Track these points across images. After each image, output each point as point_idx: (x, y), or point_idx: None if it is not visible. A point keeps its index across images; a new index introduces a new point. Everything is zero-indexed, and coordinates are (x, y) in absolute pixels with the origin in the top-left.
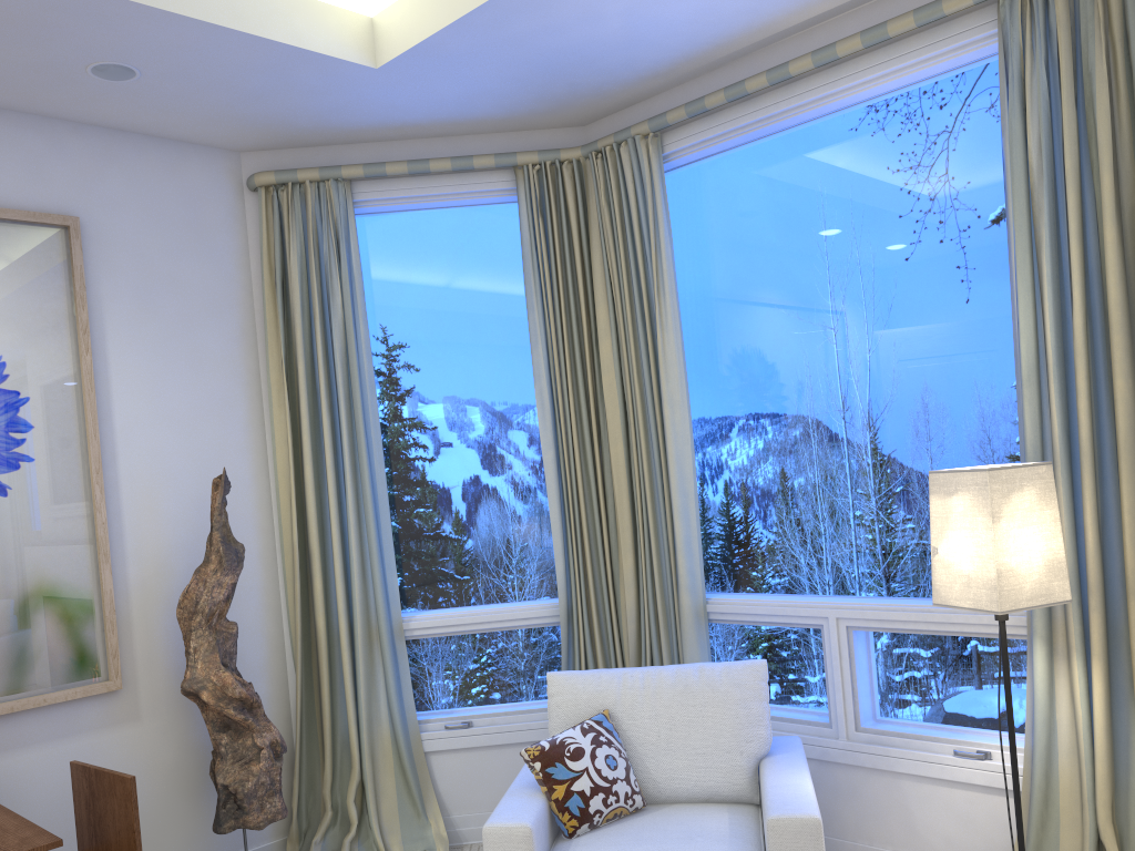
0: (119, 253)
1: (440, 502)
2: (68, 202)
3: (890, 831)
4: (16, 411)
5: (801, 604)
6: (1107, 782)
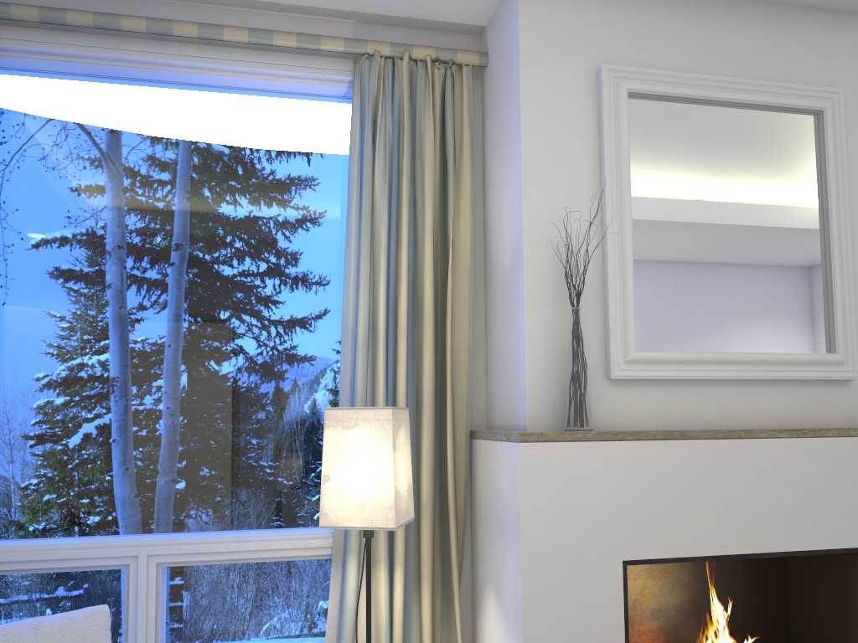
0: None
1: None
2: None
3: None
4: None
5: (106, 544)
6: None
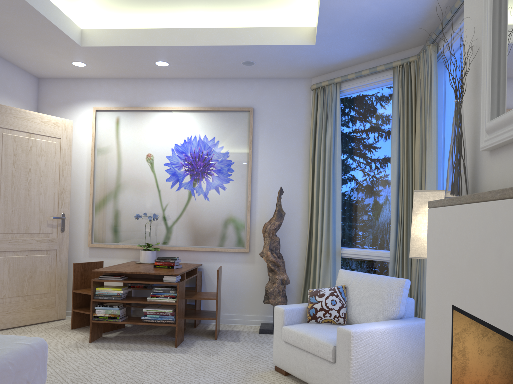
0: (265, 117)
1: (361, 206)
2: (252, 103)
3: None
4: (230, 166)
5: None
6: None
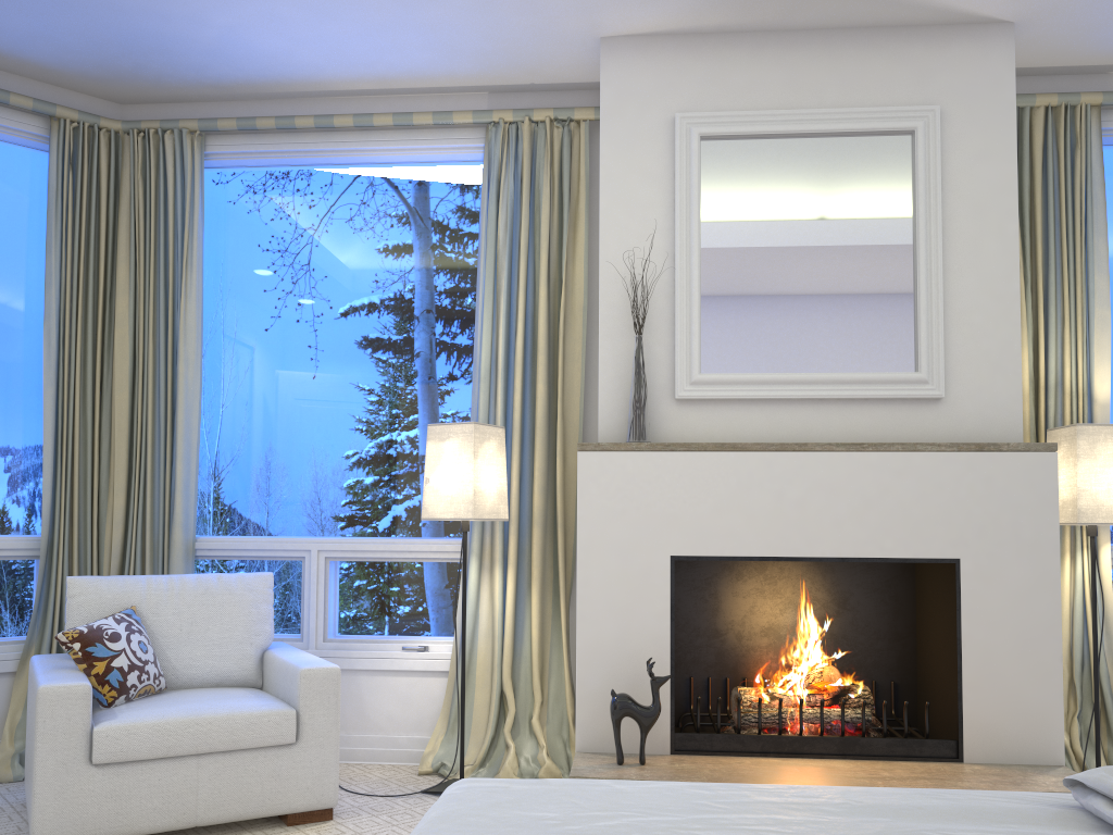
0: None
1: None
2: None
3: (345, 719)
4: None
5: (288, 540)
6: (511, 650)
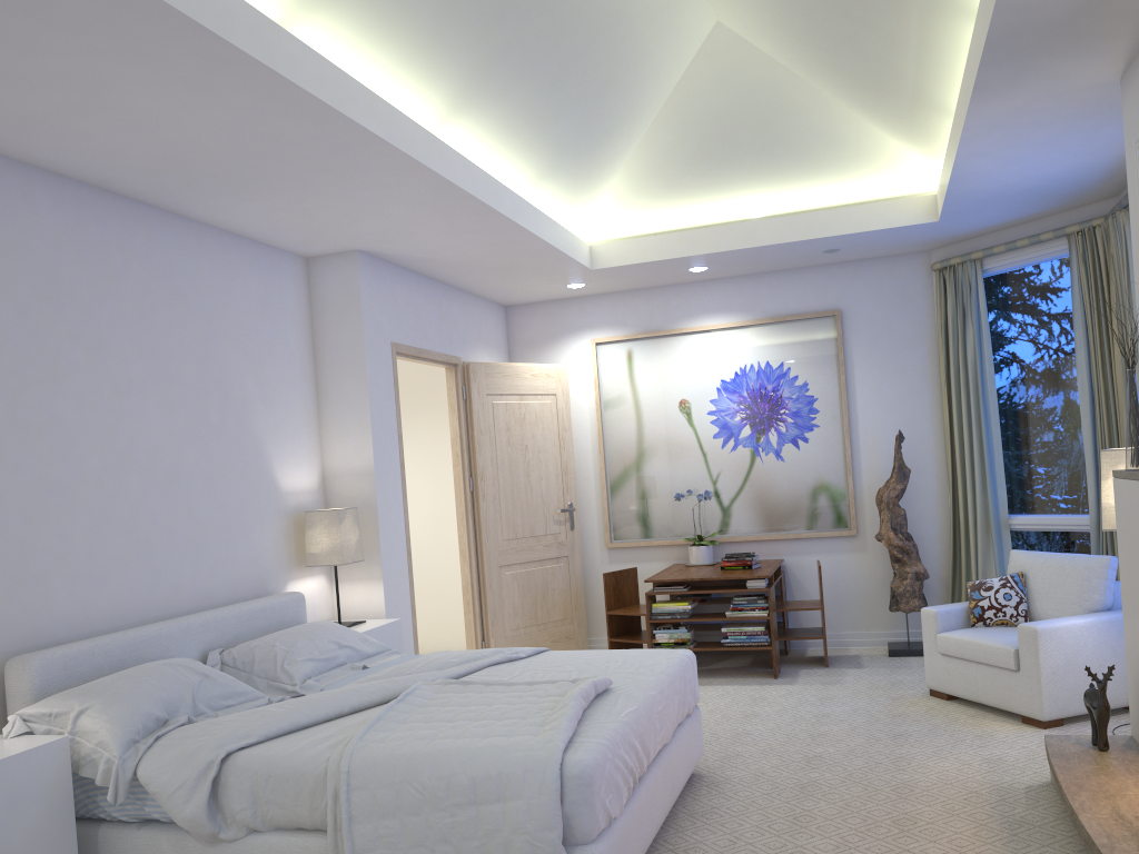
0: (860, 322)
1: (1036, 448)
2: (836, 302)
3: None
4: (811, 405)
5: None
6: None
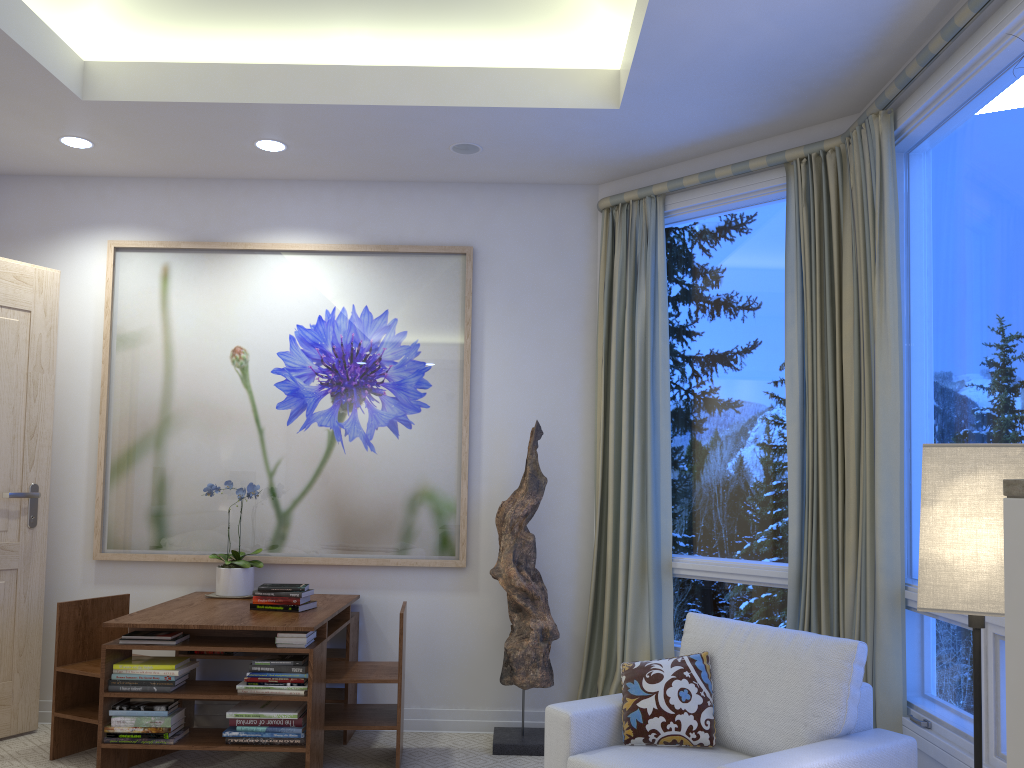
0: (499, 268)
1: (716, 464)
2: (469, 237)
3: None
4: (421, 375)
5: None
6: None
